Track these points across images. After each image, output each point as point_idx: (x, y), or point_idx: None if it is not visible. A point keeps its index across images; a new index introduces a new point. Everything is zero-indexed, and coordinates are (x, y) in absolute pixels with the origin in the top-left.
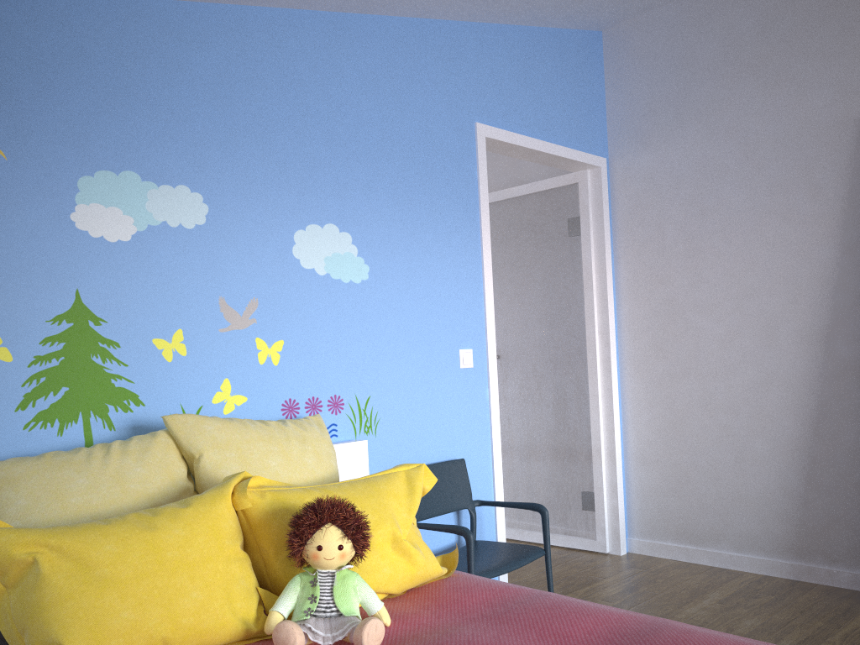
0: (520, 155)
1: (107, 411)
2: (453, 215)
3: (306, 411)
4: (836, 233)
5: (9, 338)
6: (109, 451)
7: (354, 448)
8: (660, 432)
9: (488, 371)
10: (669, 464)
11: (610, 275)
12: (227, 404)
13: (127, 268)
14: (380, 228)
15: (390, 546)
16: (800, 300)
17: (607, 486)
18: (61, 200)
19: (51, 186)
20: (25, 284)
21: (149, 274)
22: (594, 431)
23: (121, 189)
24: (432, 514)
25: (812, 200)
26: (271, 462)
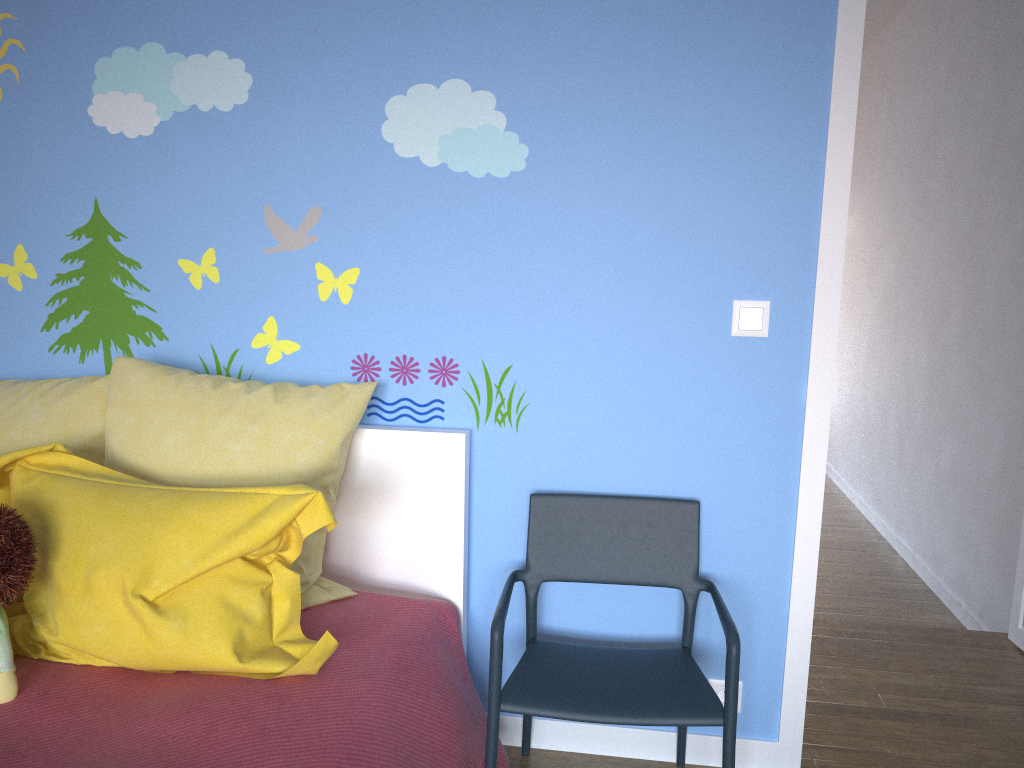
0: None
1: (128, 343)
2: (753, 28)
3: (390, 375)
4: None
5: (34, 254)
6: (33, 389)
7: (439, 442)
8: None
9: (810, 348)
10: None
11: None
12: (271, 351)
13: (149, 170)
14: (558, 76)
15: (121, 598)
16: None
17: None
18: (79, 92)
19: (68, 77)
20: (46, 194)
21: (174, 176)
22: None
23: (142, 68)
24: (589, 577)
25: None
26: (168, 438)
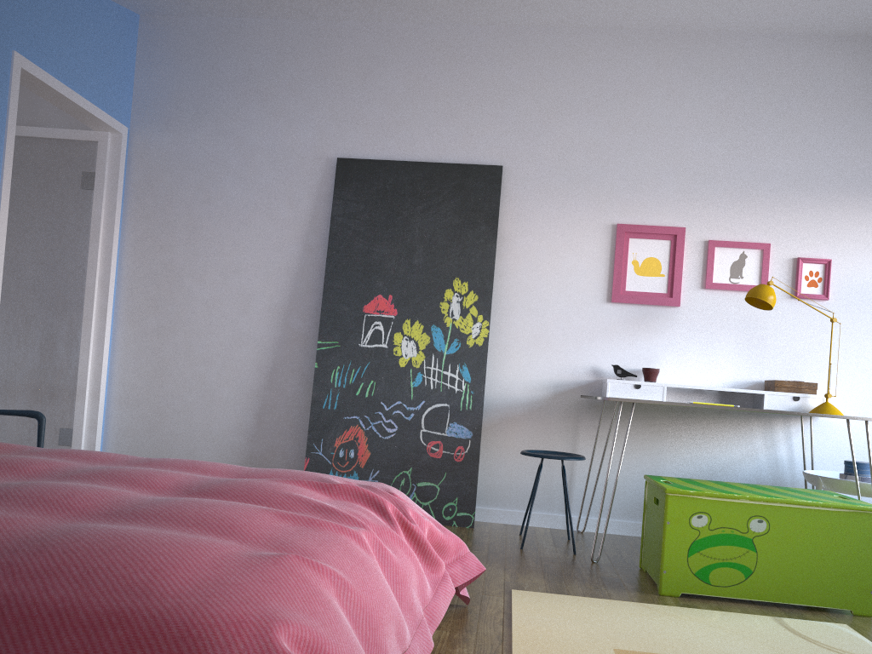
0: (49, 97)
1: None
2: None
3: None
4: (302, 237)
5: None
6: None
7: None
8: (144, 378)
9: None
10: (149, 405)
11: (118, 232)
12: None
13: None
14: None
15: None
16: (272, 281)
17: (87, 423)
18: None
19: None
20: None
21: None
22: (81, 371)
23: None
24: None
25: (289, 208)
26: None
